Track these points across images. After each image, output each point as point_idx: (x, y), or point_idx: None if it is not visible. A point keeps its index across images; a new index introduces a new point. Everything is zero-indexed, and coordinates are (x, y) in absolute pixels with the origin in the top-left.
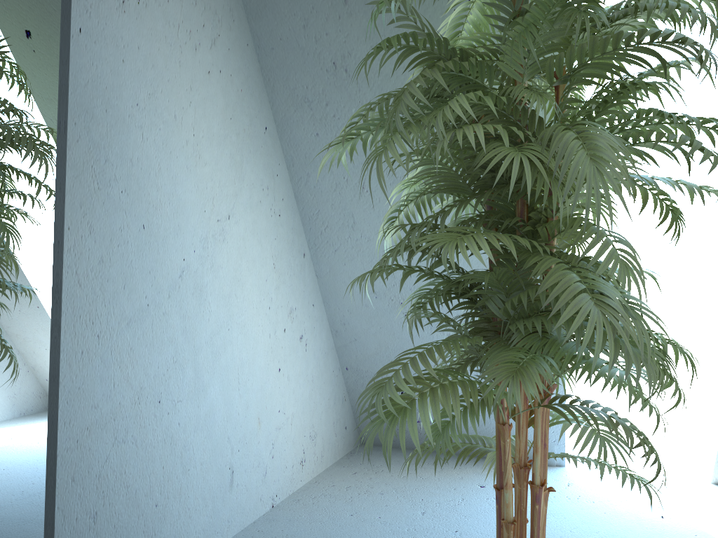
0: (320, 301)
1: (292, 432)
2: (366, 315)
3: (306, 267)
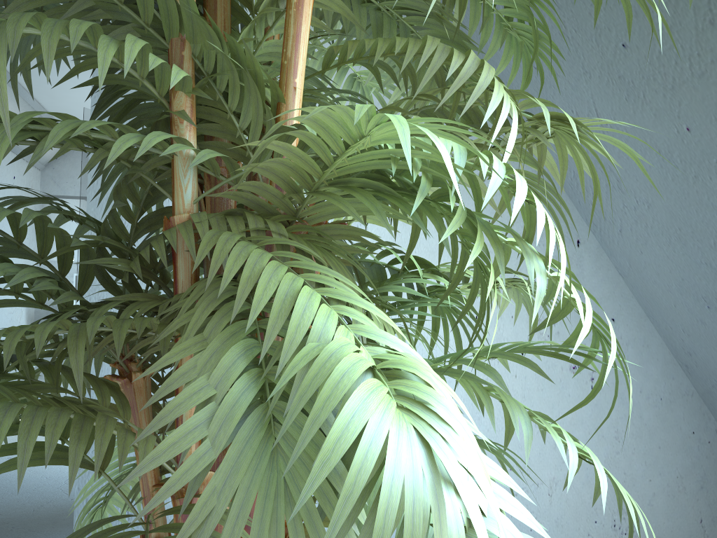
0: (636, 315)
1: (552, 507)
2: (710, 340)
3: (587, 260)
